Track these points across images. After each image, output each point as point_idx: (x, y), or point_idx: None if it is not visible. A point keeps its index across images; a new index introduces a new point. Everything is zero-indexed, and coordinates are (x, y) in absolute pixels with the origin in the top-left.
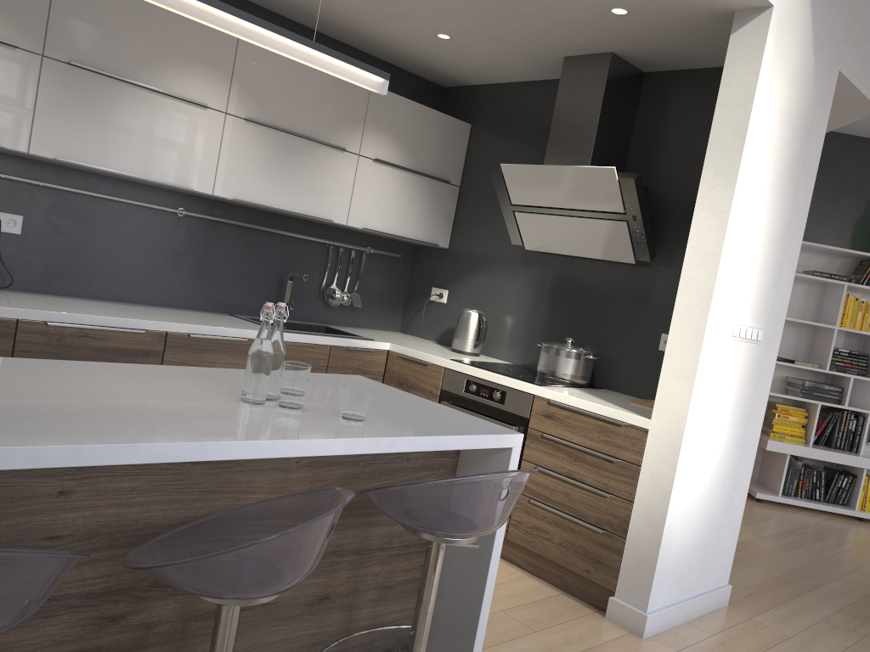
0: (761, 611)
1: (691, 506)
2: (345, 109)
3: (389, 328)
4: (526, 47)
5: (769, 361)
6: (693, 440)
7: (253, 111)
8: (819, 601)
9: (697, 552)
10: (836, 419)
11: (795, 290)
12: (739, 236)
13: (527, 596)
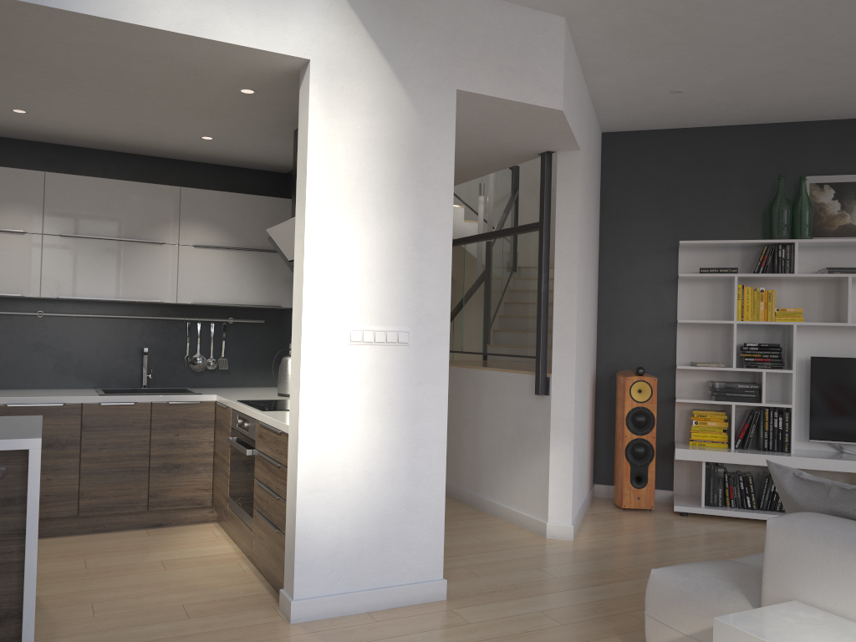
0: (478, 604)
1: (338, 500)
2: (157, 210)
3: (268, 384)
4: (261, 131)
5: (435, 360)
6: (318, 438)
7: (67, 228)
8: (574, 596)
9: (367, 544)
10: (759, 419)
11: (700, 291)
12: (329, 253)
13: (229, 594)
